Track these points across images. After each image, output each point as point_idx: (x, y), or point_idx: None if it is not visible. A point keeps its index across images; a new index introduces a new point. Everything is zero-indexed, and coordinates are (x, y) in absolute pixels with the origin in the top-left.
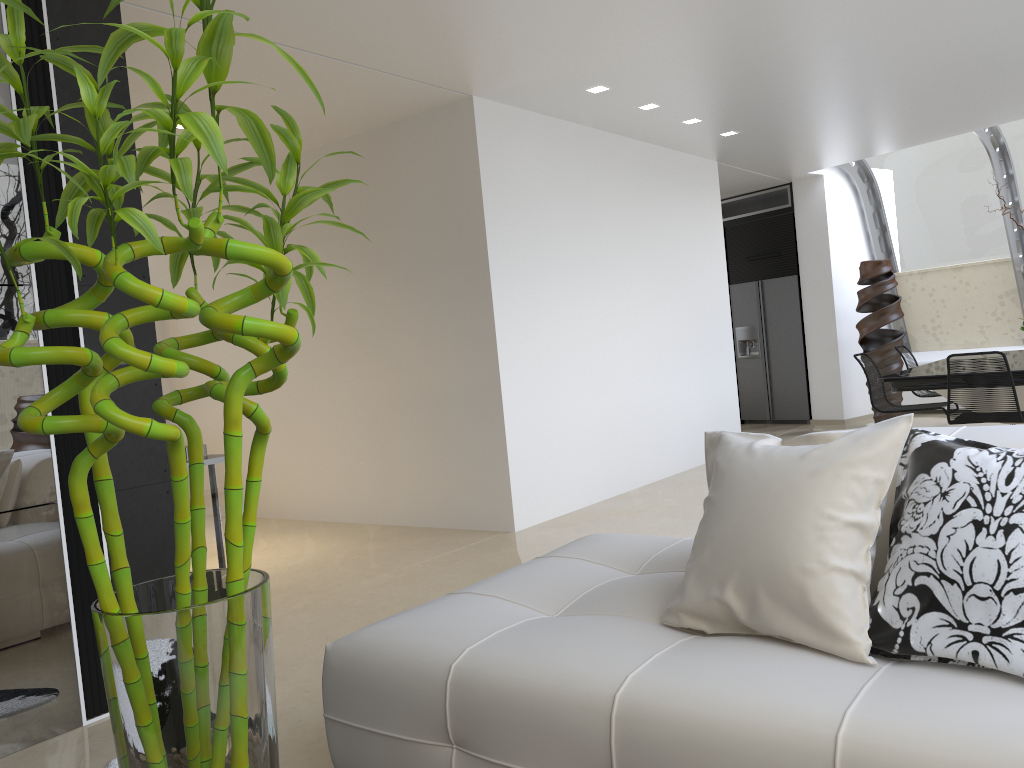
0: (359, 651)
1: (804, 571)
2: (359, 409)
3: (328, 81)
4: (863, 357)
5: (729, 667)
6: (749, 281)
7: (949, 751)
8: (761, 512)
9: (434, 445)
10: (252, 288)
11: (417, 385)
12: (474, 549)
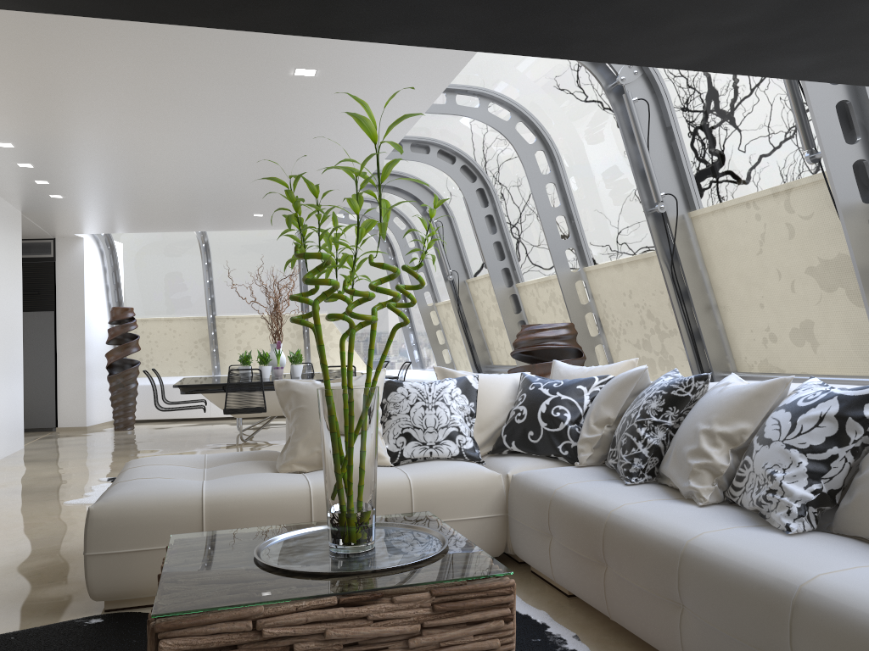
0: (122, 505)
1: None
2: None
3: None
4: (111, 378)
5: None
6: None
7: (446, 476)
8: None
9: None
10: (376, 282)
11: None
12: None
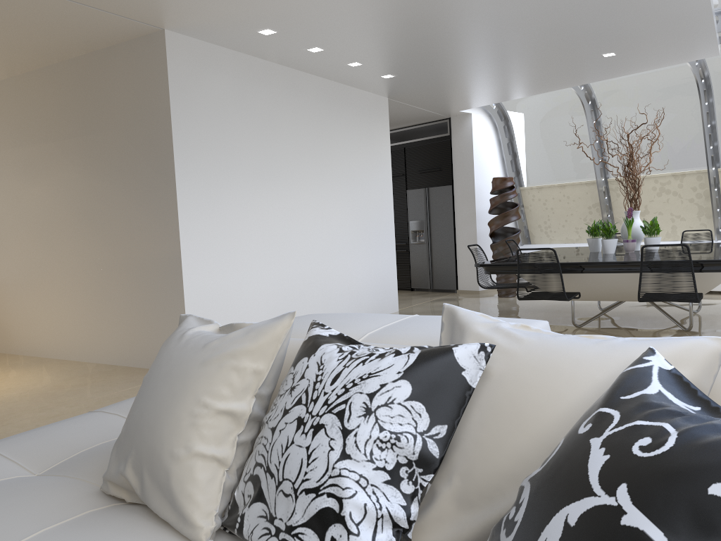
0: None
1: (172, 456)
2: (82, 272)
3: (31, 6)
4: (491, 246)
5: None
6: (420, 188)
7: None
8: (159, 396)
9: (134, 303)
10: None
11: (123, 256)
12: None
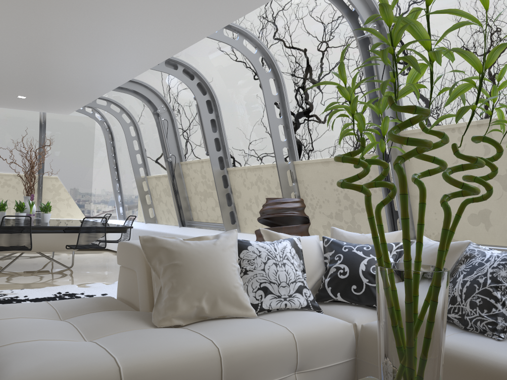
0: None
1: (235, 287)
2: None
3: None
4: None
5: (233, 328)
6: None
7: (316, 328)
8: (212, 266)
9: None
10: None
11: None
12: None
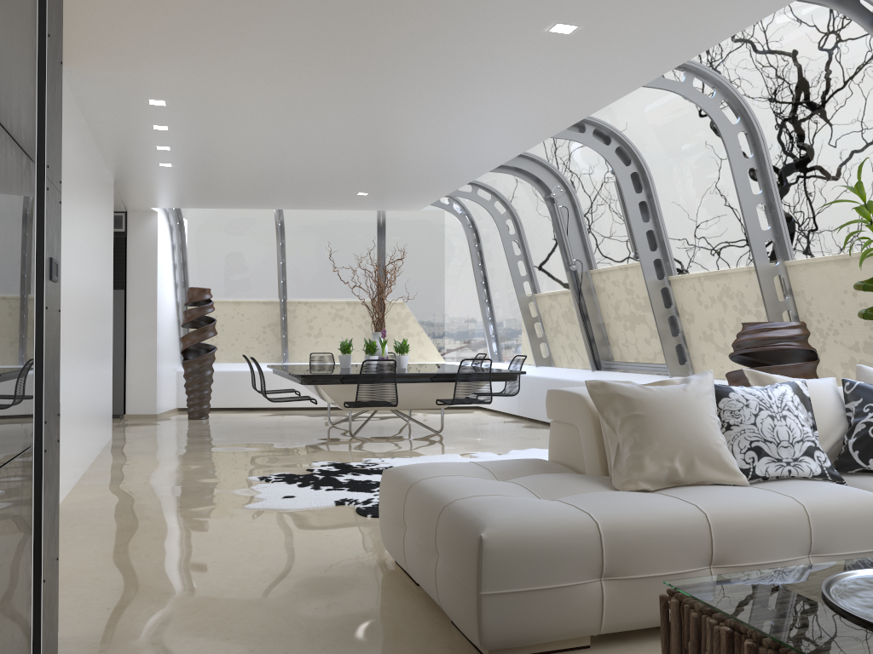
0: (514, 533)
1: (717, 444)
2: None
3: None
4: (187, 363)
5: (720, 494)
6: None
7: (838, 501)
8: (684, 418)
9: None
10: None
11: None
12: None
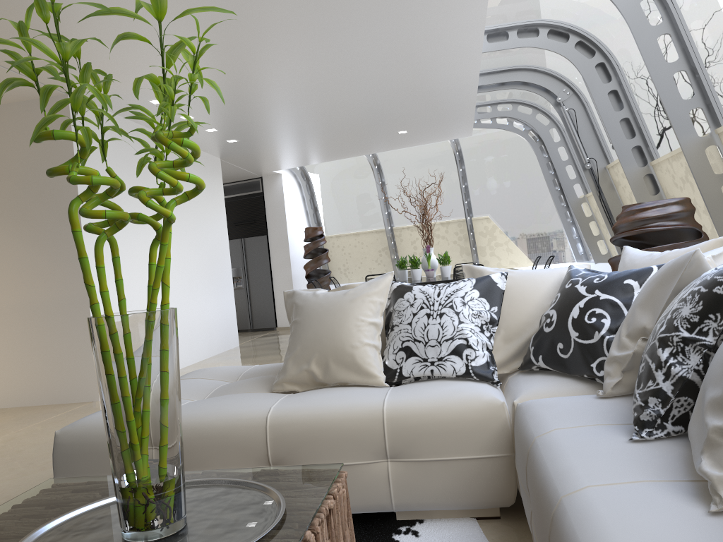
0: (84, 430)
1: (352, 347)
2: None
3: None
4: (308, 286)
5: (322, 396)
6: (236, 238)
7: (431, 404)
8: (327, 322)
9: (30, 343)
10: None
11: (16, 299)
12: (73, 413)
